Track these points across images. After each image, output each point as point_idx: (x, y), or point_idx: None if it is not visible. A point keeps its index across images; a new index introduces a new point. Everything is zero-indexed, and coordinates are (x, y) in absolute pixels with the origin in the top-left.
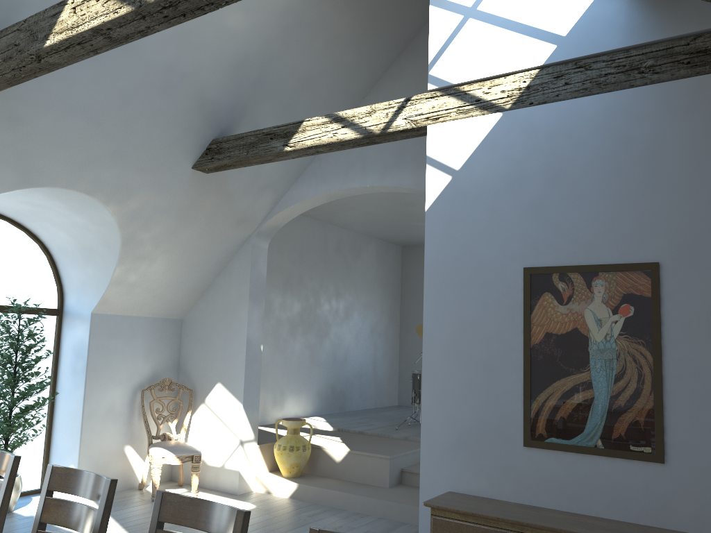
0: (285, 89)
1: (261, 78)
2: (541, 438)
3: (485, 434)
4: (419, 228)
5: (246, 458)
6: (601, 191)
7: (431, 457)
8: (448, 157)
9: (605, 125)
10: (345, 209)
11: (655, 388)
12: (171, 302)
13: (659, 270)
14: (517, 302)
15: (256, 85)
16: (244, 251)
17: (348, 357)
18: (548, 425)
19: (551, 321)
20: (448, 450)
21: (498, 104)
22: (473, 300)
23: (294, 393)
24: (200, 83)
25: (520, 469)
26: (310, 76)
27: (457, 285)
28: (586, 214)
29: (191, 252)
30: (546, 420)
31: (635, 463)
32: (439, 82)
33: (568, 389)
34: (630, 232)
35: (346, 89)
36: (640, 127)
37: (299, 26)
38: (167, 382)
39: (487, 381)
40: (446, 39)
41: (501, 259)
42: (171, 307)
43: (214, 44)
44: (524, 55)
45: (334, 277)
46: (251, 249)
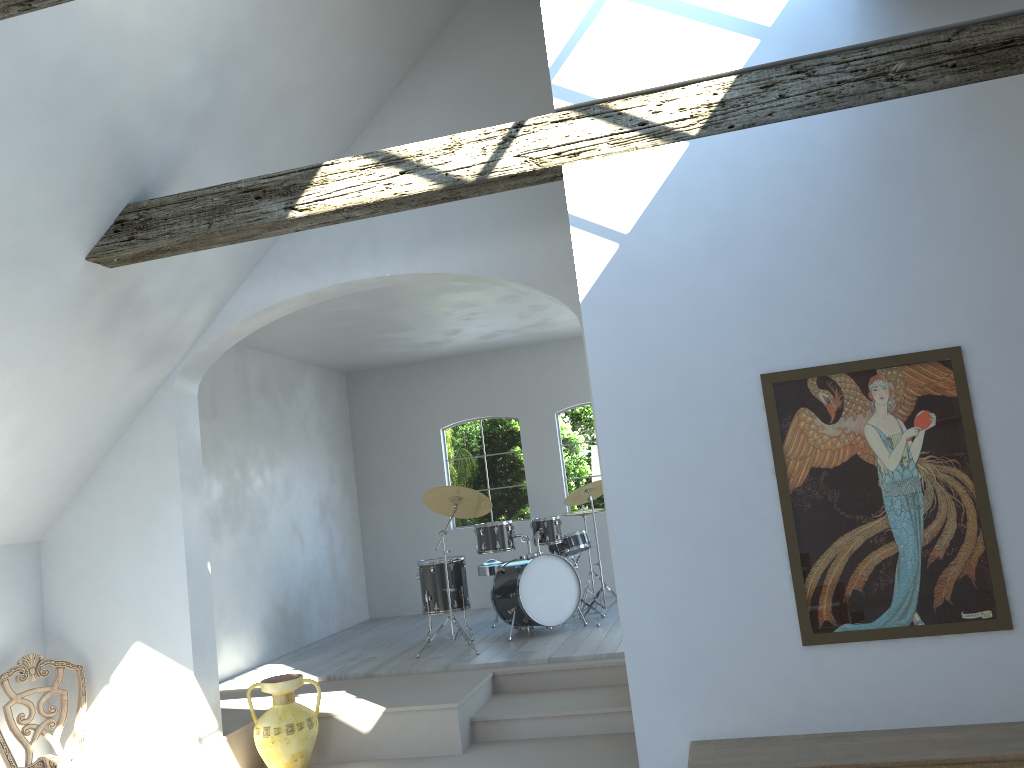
0: (251, 114)
1: (218, 93)
2: (829, 628)
3: (738, 638)
4: (388, 342)
5: (209, 765)
6: (861, 252)
7: (652, 693)
8: (606, 213)
9: (851, 156)
10: (288, 320)
11: (984, 524)
12: (24, 513)
13: (962, 357)
14: (758, 429)
15: (209, 106)
16: (158, 404)
17: (298, 558)
18: (836, 607)
19: (816, 450)
20: (680, 677)
21: (677, 129)
22: (686, 434)
23: (229, 633)
24: (117, 98)
25: (802, 681)
26: (291, 93)
27: (655, 414)
28: (844, 286)
29: (69, 415)
30: (832, 600)
31: (972, 636)
32: (572, 96)
33: (858, 547)
34: (912, 307)
35: (339, 118)
36: (903, 157)
37: (286, 3)
38: (32, 661)
39: (728, 556)
40: (574, 28)
41: (722, 366)
42: (23, 521)
43: (150, 24)
44: (710, 55)
45: (263, 432)
46: (174, 399)
